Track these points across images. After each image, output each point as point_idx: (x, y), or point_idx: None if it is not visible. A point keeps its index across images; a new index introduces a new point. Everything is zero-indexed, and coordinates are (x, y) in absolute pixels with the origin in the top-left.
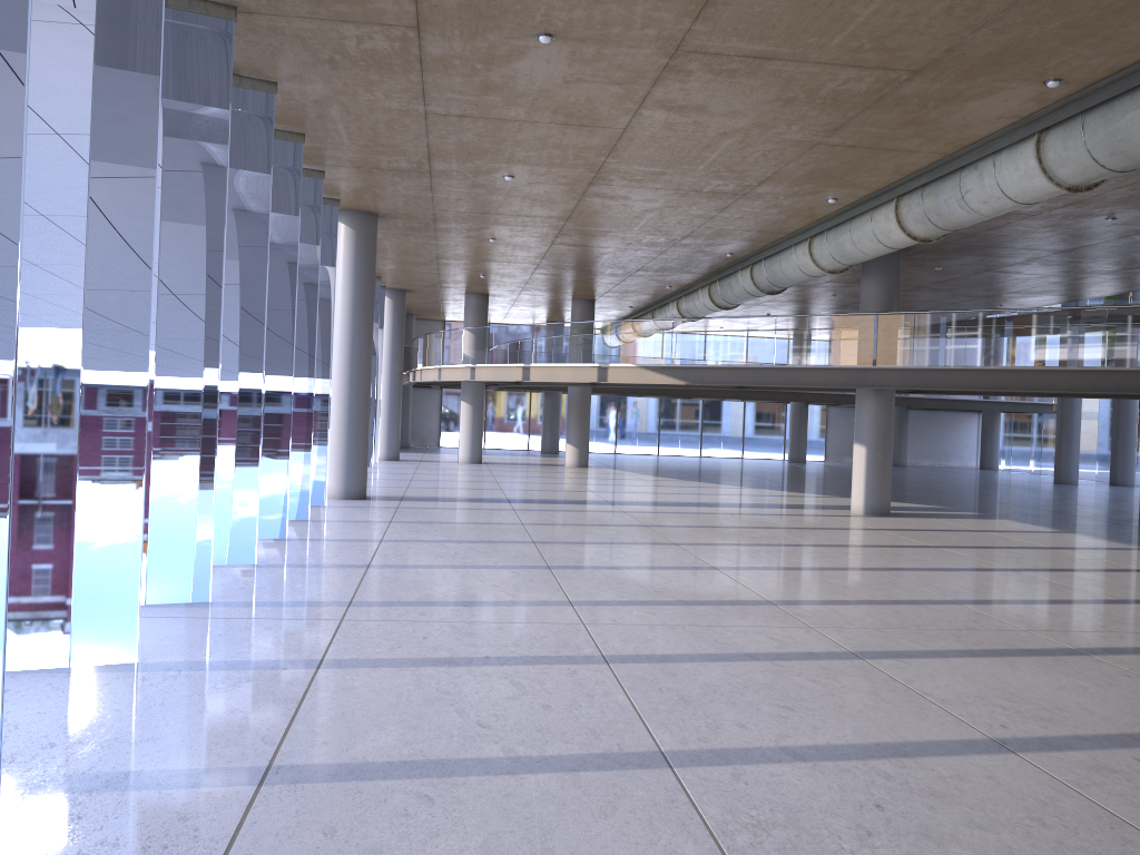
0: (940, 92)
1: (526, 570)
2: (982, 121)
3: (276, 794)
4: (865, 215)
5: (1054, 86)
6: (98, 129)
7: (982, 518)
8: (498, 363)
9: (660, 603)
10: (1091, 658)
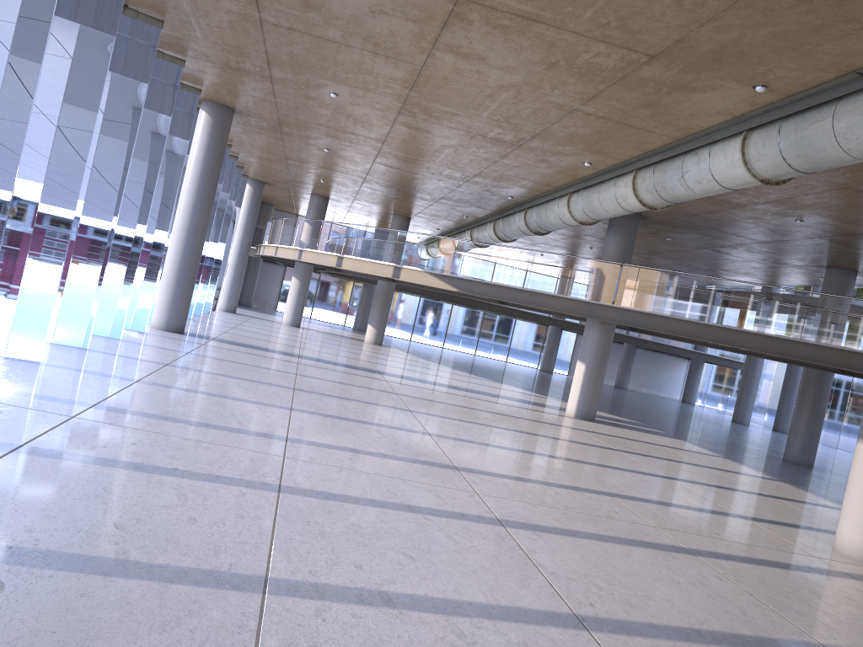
0: (671, 80)
1: (269, 408)
2: (704, 114)
3: None
4: (611, 181)
5: (761, 91)
6: (38, 7)
7: (664, 436)
8: (320, 250)
9: (363, 453)
10: (696, 558)
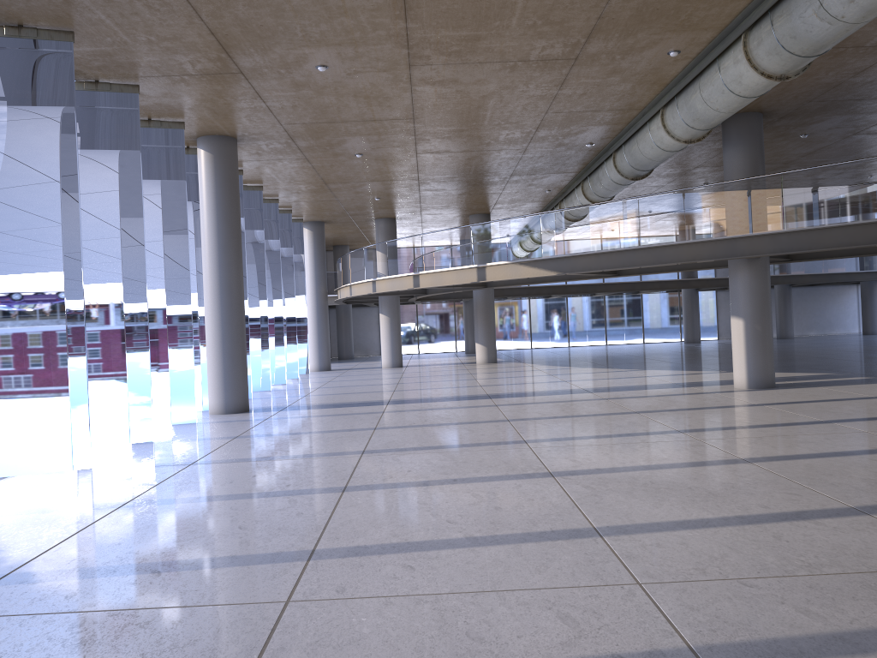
0: None
1: (310, 496)
2: None
3: None
4: (713, 66)
5: None
6: None
7: (875, 382)
8: (393, 275)
9: (437, 546)
10: None
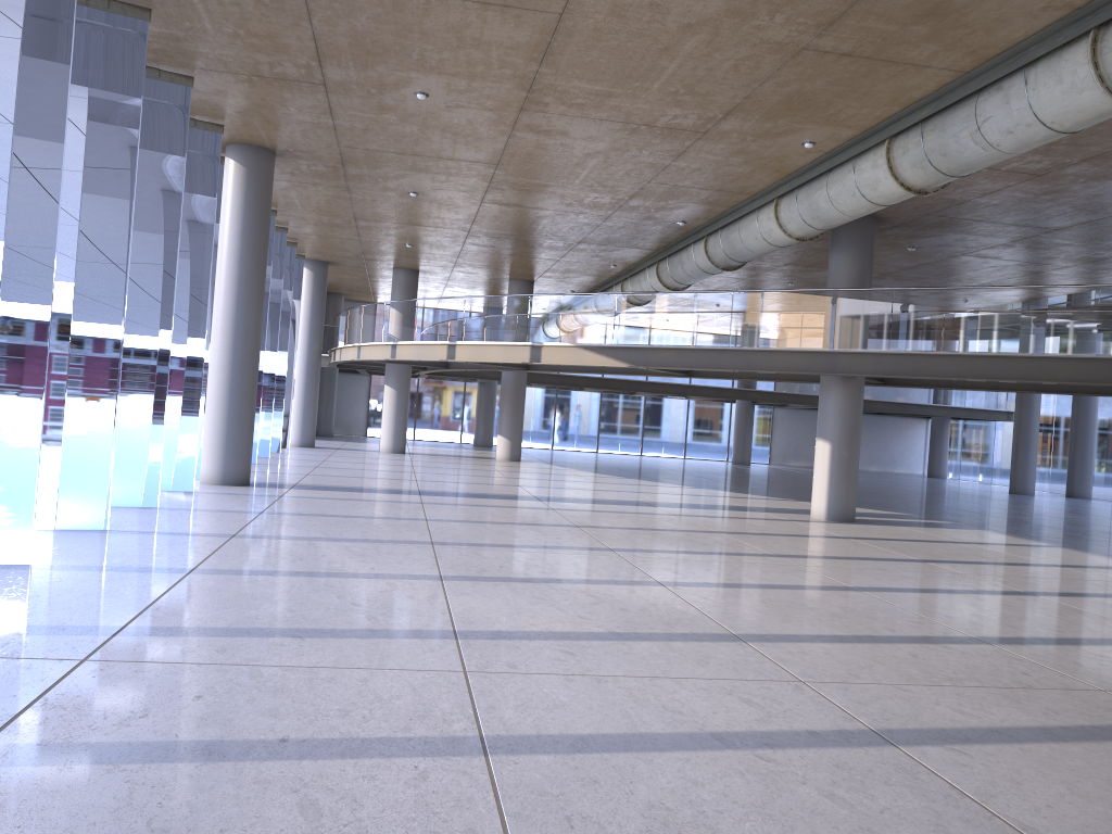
0: None
1: (408, 581)
2: (1021, 14)
3: None
4: (846, 165)
5: None
6: None
7: (957, 527)
8: (421, 340)
9: (584, 637)
10: None
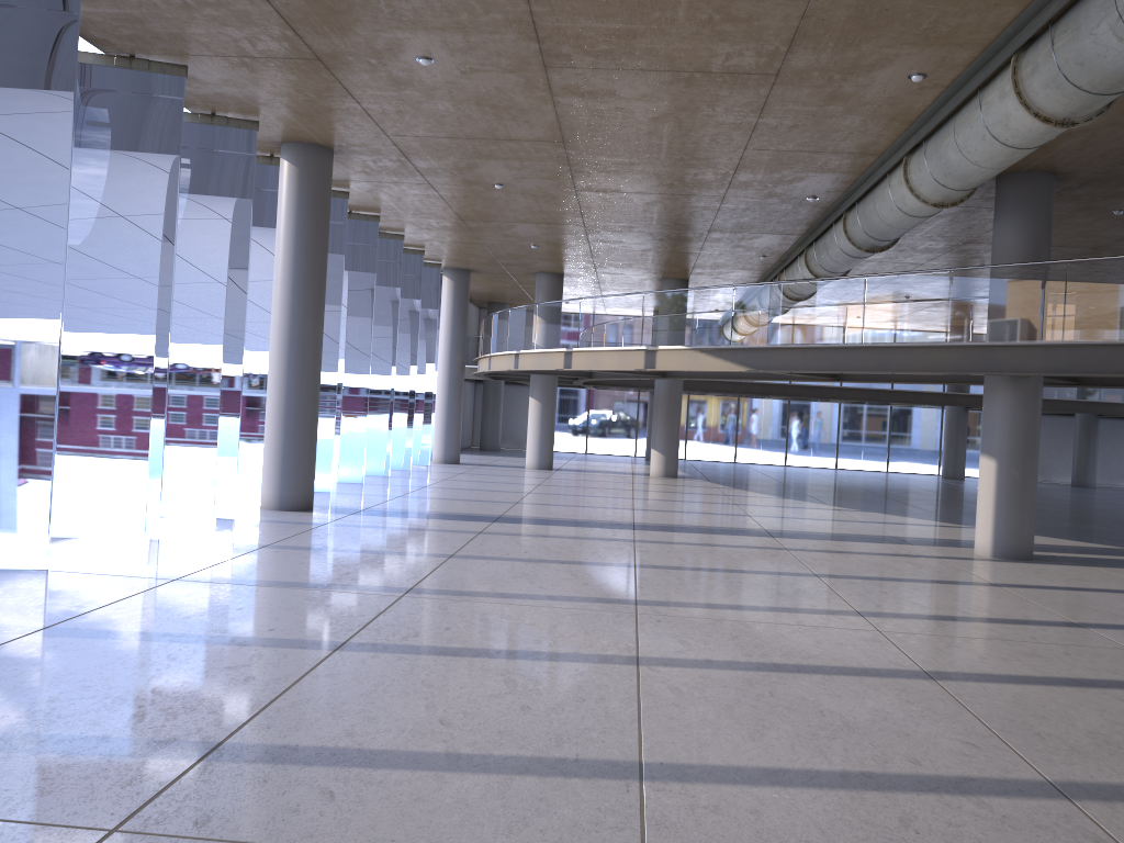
0: None
1: (286, 652)
2: None
3: None
4: (974, 100)
5: None
6: None
7: None
8: (540, 348)
9: (395, 763)
10: None
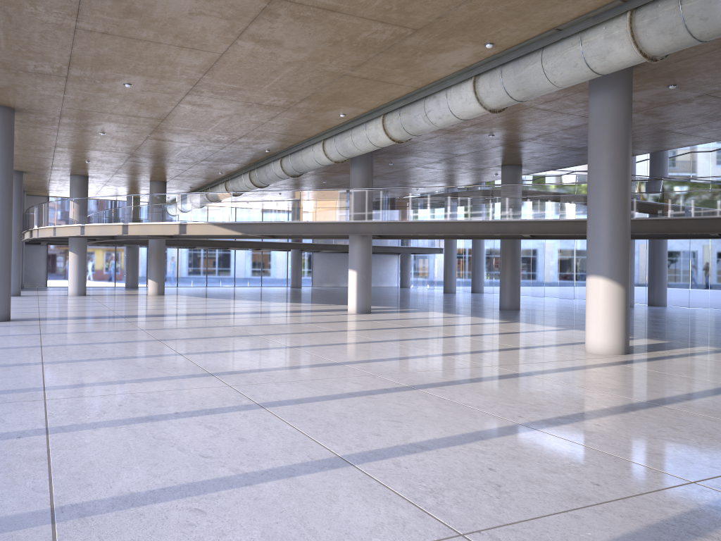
0: (426, 46)
1: (165, 357)
2: (443, 67)
3: (72, 527)
4: (361, 126)
5: (490, 47)
6: None
7: (421, 311)
8: (103, 223)
9: (272, 370)
10: (533, 377)
